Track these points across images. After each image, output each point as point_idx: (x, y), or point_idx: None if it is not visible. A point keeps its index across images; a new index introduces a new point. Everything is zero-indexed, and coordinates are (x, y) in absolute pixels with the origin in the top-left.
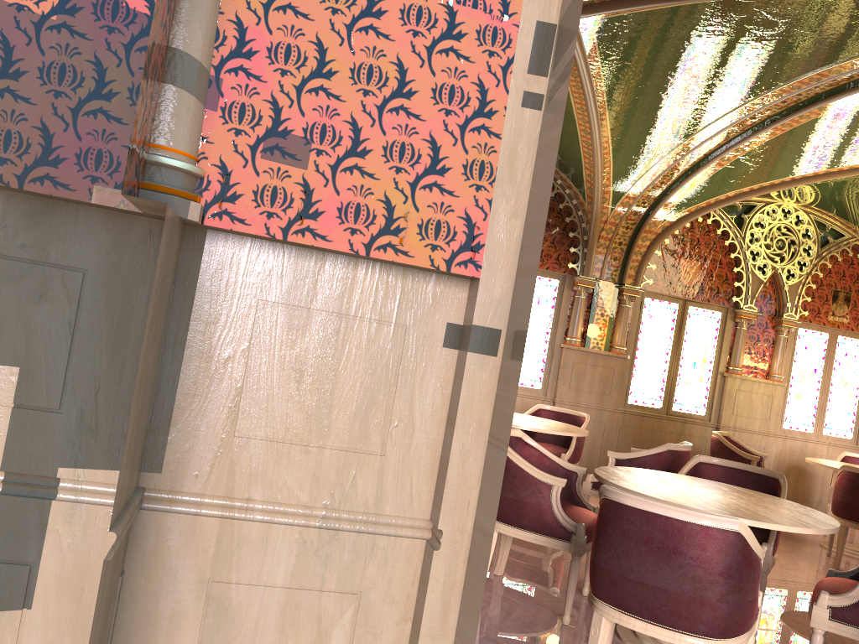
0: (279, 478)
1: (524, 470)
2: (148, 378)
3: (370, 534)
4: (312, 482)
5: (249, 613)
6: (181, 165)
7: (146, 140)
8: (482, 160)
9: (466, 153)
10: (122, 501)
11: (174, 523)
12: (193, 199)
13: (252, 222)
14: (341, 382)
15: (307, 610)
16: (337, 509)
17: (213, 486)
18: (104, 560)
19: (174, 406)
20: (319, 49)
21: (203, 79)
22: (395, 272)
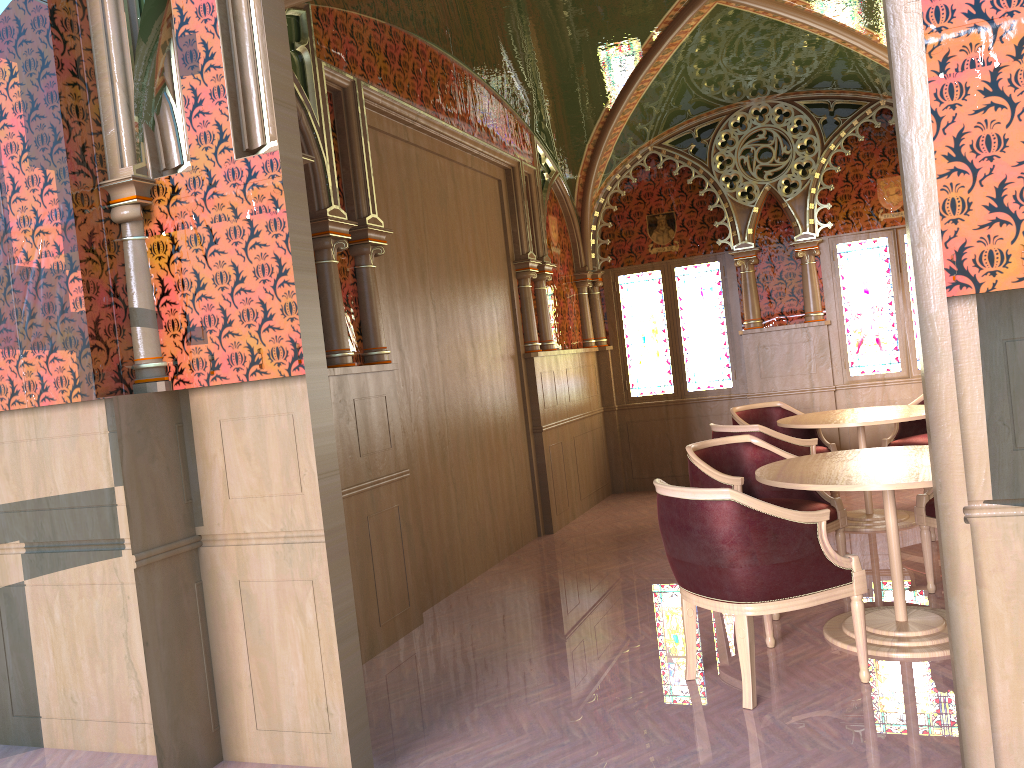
0: (256, 518)
1: (709, 476)
2: (157, 478)
3: (309, 543)
4: (272, 517)
5: (262, 597)
6: (147, 365)
7: (124, 361)
8: (289, 302)
9: (280, 301)
10: (152, 541)
11: (216, 552)
12: (161, 379)
13: (192, 381)
14: (270, 455)
15: (289, 592)
16: (291, 531)
17: (227, 528)
18: (136, 569)
19: (200, 488)
20: (196, 275)
21: (150, 315)
22: (279, 382)
